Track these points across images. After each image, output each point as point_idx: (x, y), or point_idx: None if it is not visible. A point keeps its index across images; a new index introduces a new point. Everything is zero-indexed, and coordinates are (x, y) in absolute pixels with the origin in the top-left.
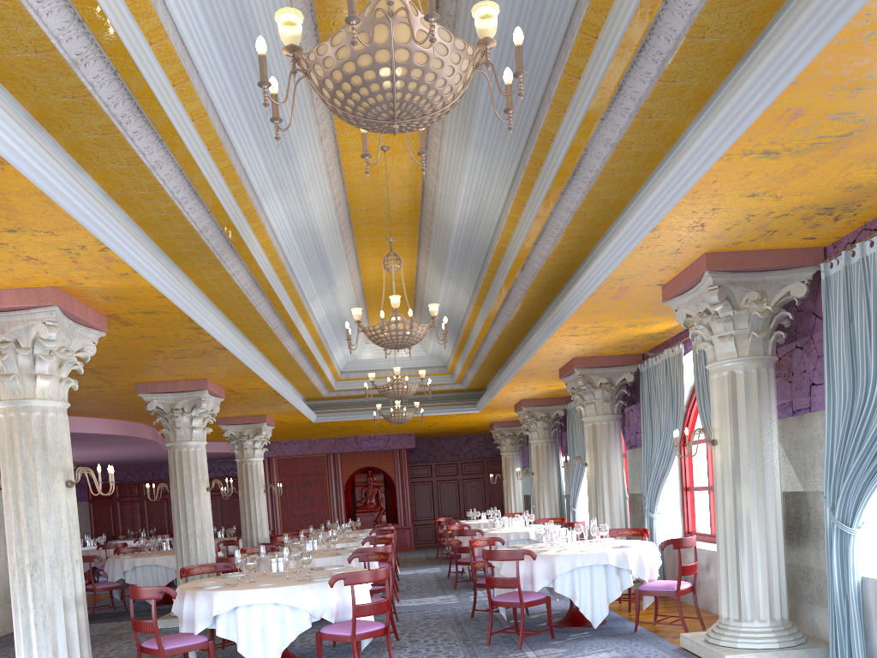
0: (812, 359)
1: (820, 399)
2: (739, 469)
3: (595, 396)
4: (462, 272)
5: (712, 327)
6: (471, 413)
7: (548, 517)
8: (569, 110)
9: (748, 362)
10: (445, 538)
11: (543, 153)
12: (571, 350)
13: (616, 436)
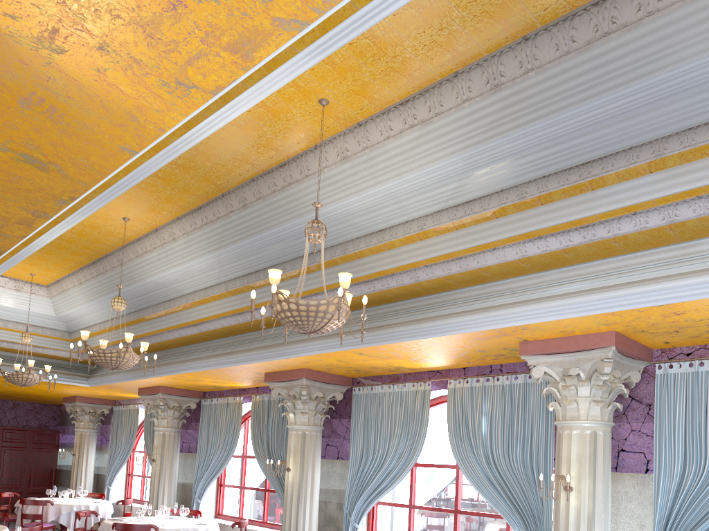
0: (623, 430)
1: (631, 464)
2: (594, 516)
3: (309, 407)
4: (242, 256)
5: (579, 390)
6: (79, 386)
7: (166, 506)
8: (661, 174)
9: (606, 426)
10: (11, 516)
11: (563, 196)
12: (320, 363)
13: (319, 447)
